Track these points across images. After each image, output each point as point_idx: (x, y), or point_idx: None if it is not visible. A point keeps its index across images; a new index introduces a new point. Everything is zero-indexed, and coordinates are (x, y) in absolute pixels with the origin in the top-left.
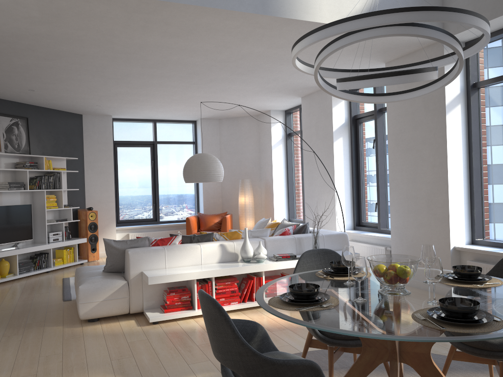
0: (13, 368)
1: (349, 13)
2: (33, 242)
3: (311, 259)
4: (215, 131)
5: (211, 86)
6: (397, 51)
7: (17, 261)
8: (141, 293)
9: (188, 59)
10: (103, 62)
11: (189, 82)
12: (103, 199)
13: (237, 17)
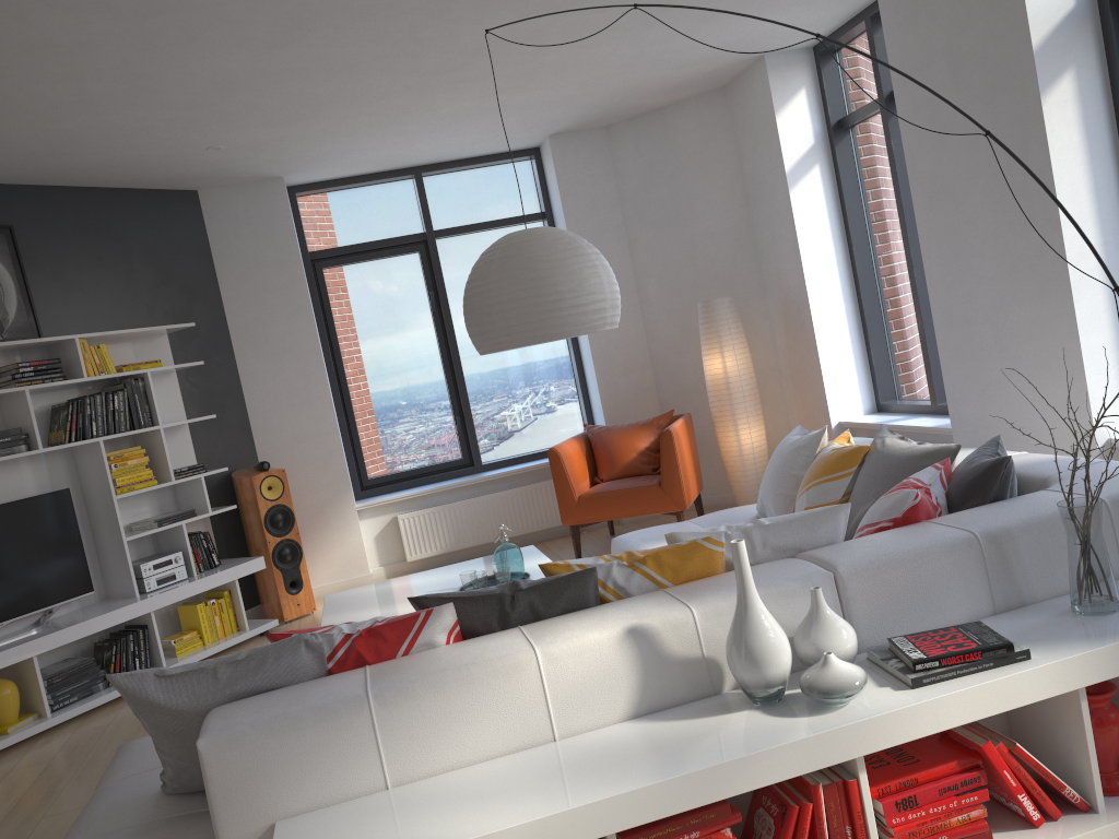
0: None
1: None
2: (103, 596)
3: None
4: (601, 166)
5: None
6: None
7: (38, 677)
8: None
9: None
10: None
11: None
12: (305, 428)
13: None
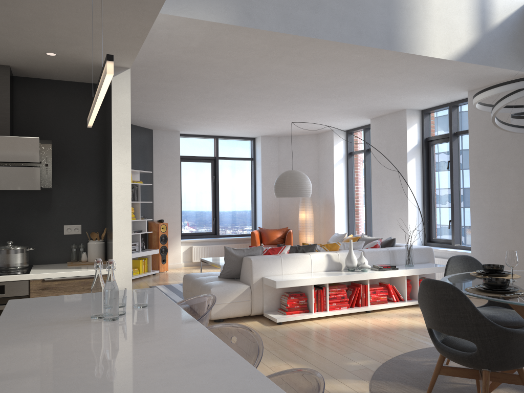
0: None
1: (456, 49)
2: None
3: (456, 263)
4: (274, 148)
5: (295, 107)
6: (485, 82)
7: None
8: (262, 297)
9: (294, 84)
10: (216, 84)
11: (278, 103)
12: (170, 212)
13: (364, 52)
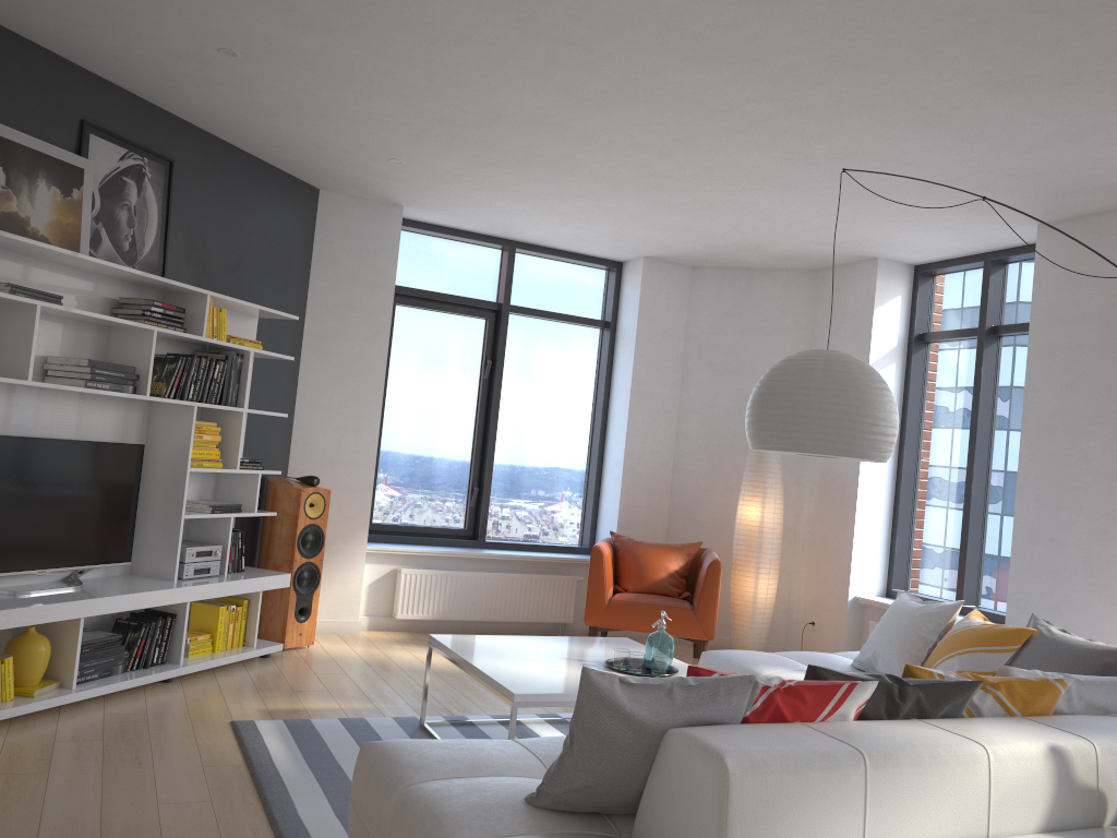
0: None
1: None
2: (127, 570)
3: None
4: (679, 299)
5: (837, 130)
6: None
7: (78, 642)
8: None
9: None
10: None
11: (786, 101)
12: (344, 454)
13: None
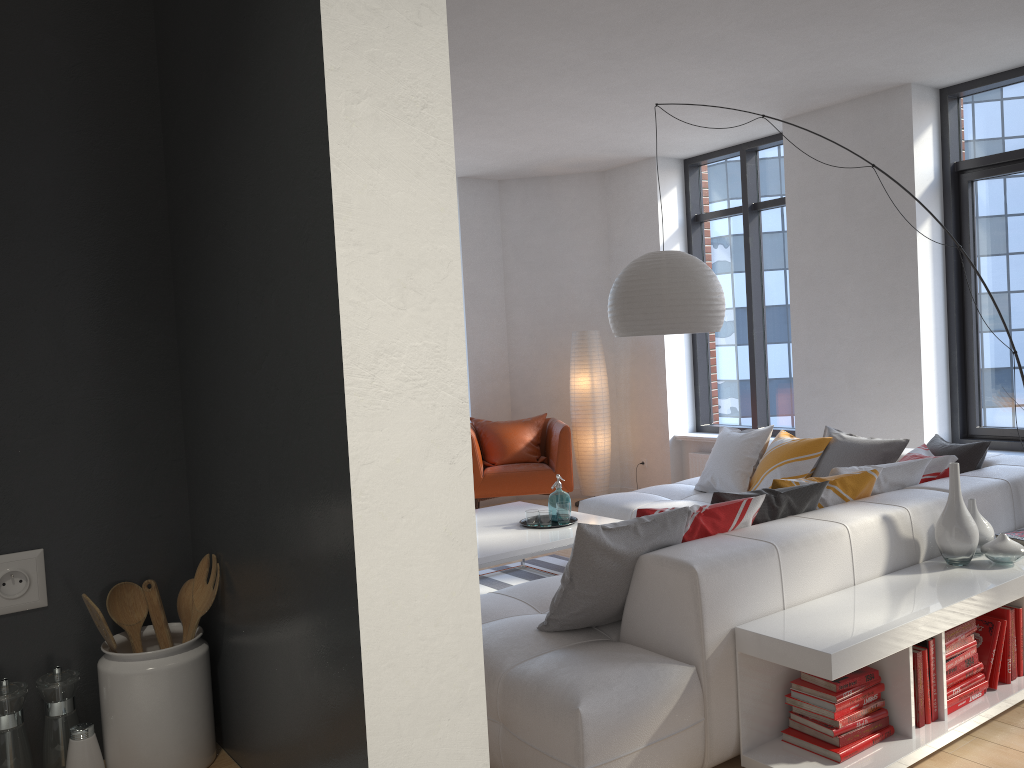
0: None
1: None
2: None
3: None
4: (492, 211)
5: (636, 67)
6: None
7: None
8: (734, 701)
9: None
10: None
11: (599, 50)
12: None
13: None
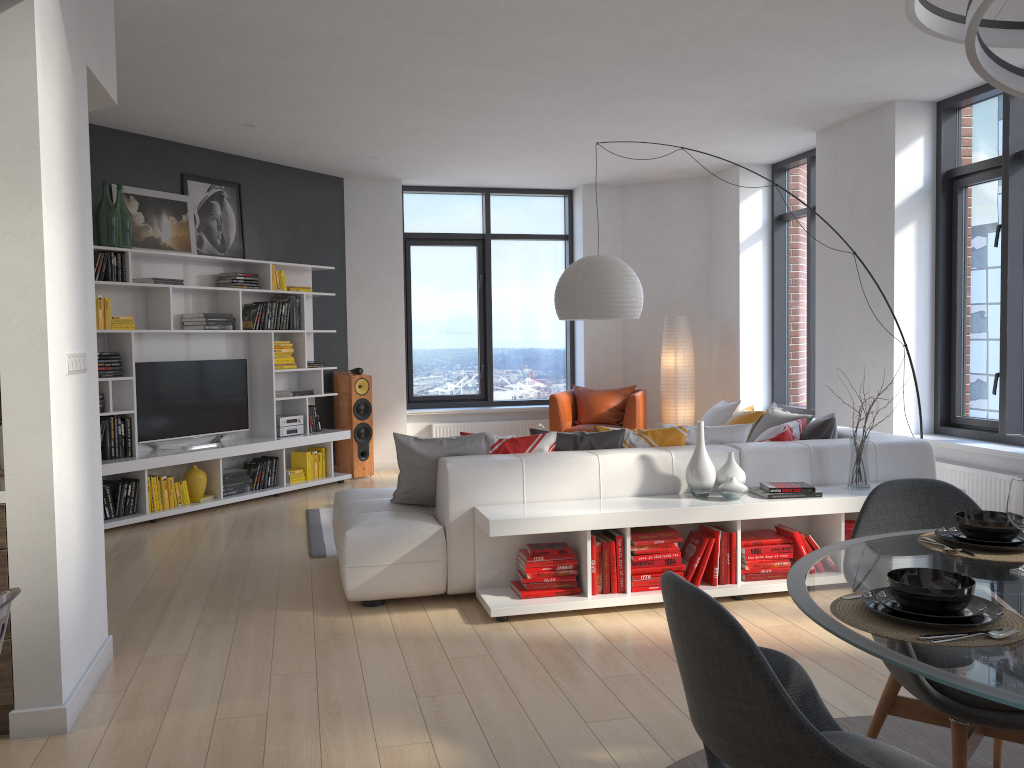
0: (222, 697)
1: None
2: (249, 434)
3: (895, 503)
4: (614, 212)
5: (617, 108)
6: None
7: (220, 472)
8: (472, 554)
9: (577, 44)
10: (395, 56)
11: (570, 100)
12: (383, 352)
13: None
